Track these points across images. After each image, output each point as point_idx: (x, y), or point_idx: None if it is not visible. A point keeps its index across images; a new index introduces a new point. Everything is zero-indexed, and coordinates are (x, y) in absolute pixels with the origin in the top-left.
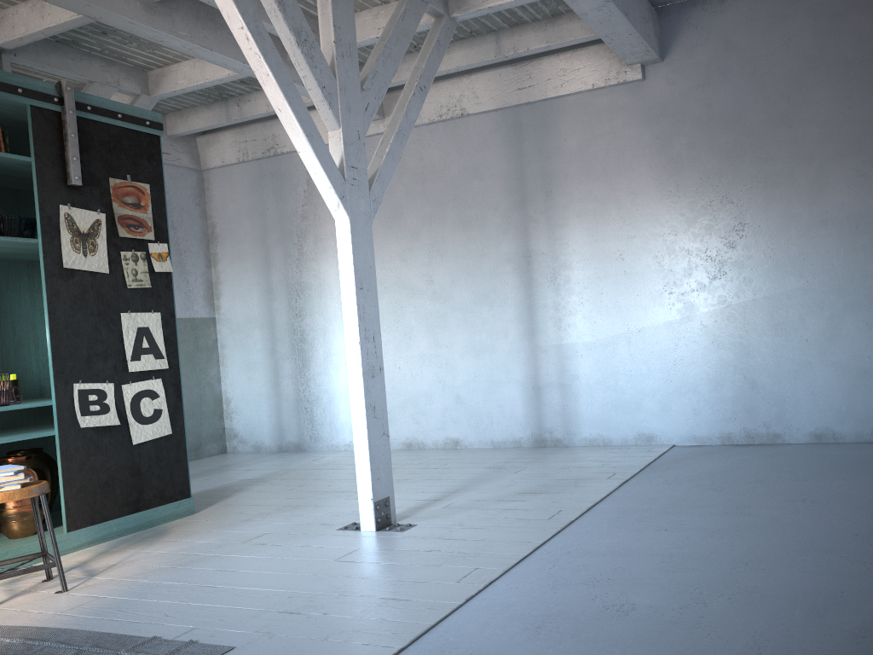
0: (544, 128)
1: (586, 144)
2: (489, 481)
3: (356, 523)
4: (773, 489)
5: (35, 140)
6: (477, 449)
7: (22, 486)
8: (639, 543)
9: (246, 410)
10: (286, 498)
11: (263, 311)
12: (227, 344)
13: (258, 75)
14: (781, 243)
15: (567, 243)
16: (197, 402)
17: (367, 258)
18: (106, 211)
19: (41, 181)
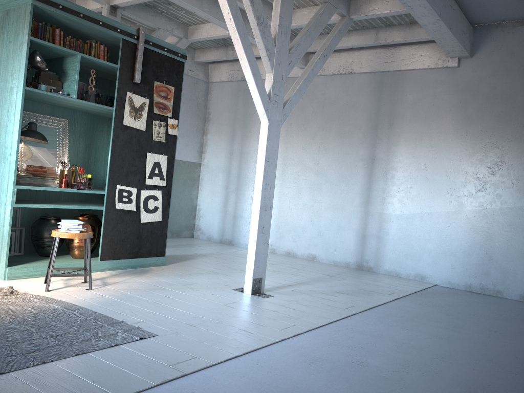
0: (395, 87)
1: (418, 100)
2: (322, 282)
3: (243, 288)
4: (481, 321)
5: (121, 56)
6: (324, 263)
7: (80, 232)
8: (388, 333)
9: (207, 217)
10: (213, 267)
11: (225, 164)
12: (204, 178)
13: (233, 39)
14: (523, 177)
15: (396, 155)
16: (183, 207)
17: (274, 145)
18: (150, 98)
19: (120, 78)
